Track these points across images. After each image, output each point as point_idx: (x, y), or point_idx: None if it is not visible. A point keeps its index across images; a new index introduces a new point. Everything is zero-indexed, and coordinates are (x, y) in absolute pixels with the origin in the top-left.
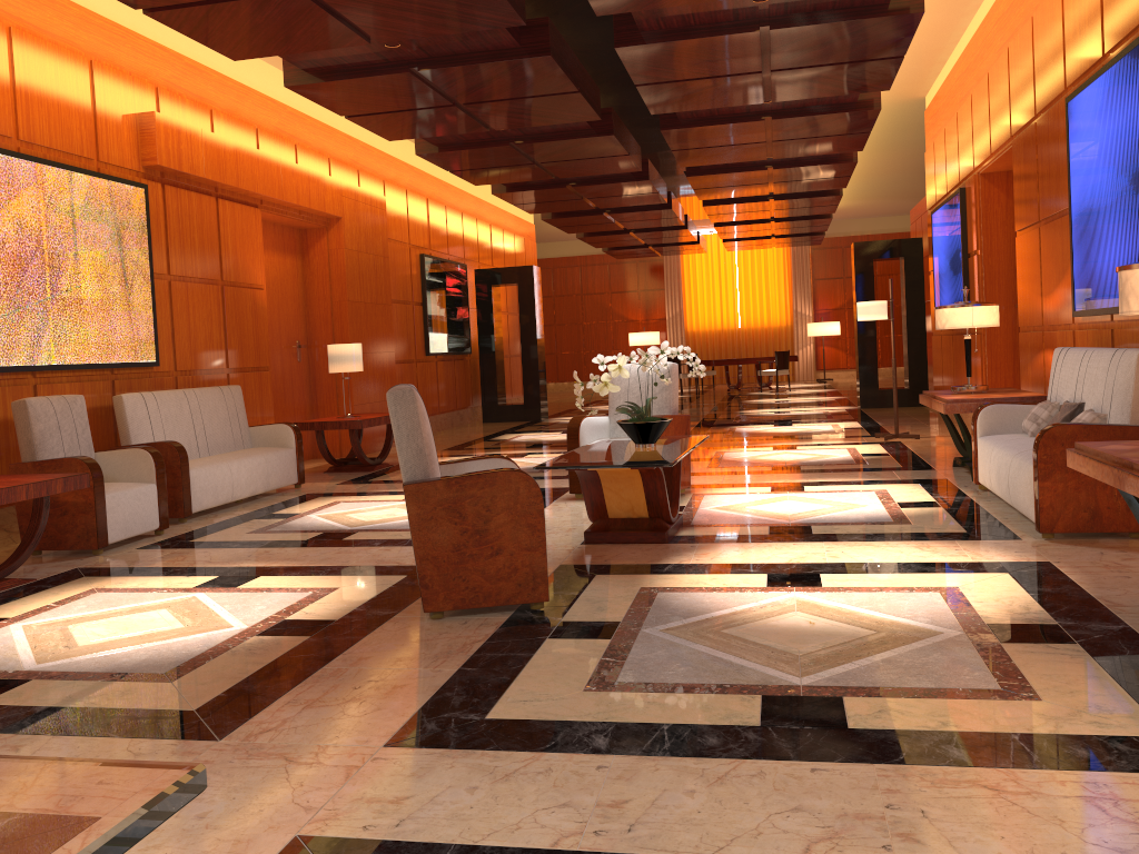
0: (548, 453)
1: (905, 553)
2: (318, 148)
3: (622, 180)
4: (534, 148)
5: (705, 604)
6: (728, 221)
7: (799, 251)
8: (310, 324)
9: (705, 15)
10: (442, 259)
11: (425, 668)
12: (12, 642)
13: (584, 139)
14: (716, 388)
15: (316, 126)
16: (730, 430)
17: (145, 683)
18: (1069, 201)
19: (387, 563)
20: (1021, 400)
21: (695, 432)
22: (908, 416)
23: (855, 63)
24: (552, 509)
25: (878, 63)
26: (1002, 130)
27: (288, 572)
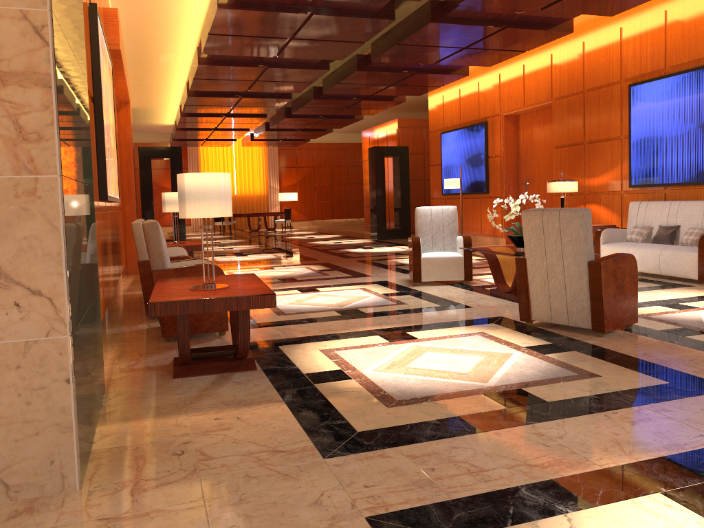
0: (282, 266)
1: (676, 294)
2: None
3: (275, 97)
4: (273, 71)
5: (686, 318)
6: (274, 128)
7: (272, 150)
8: None
9: (486, 13)
10: None
11: (689, 353)
12: (411, 377)
13: (310, 70)
14: (232, 232)
15: None
16: (349, 252)
17: (591, 379)
18: (629, 133)
19: (453, 319)
20: (606, 227)
21: (329, 253)
22: None
23: (504, 51)
24: (426, 290)
25: (511, 53)
26: (541, 95)
27: (413, 329)
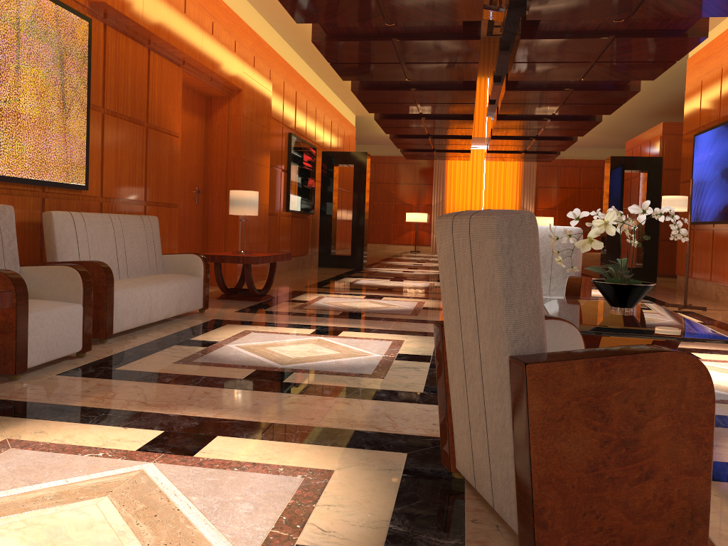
0: (399, 297)
1: None
2: (228, 30)
3: (454, 89)
4: (409, 46)
5: None
6: (501, 136)
7: (528, 166)
8: (208, 175)
9: None
10: (302, 139)
11: None
12: None
13: (454, 41)
14: None
15: (228, 12)
16: None
17: None
18: None
19: (363, 426)
20: None
21: None
22: (655, 289)
23: None
24: None
25: None
26: None
27: (249, 431)
